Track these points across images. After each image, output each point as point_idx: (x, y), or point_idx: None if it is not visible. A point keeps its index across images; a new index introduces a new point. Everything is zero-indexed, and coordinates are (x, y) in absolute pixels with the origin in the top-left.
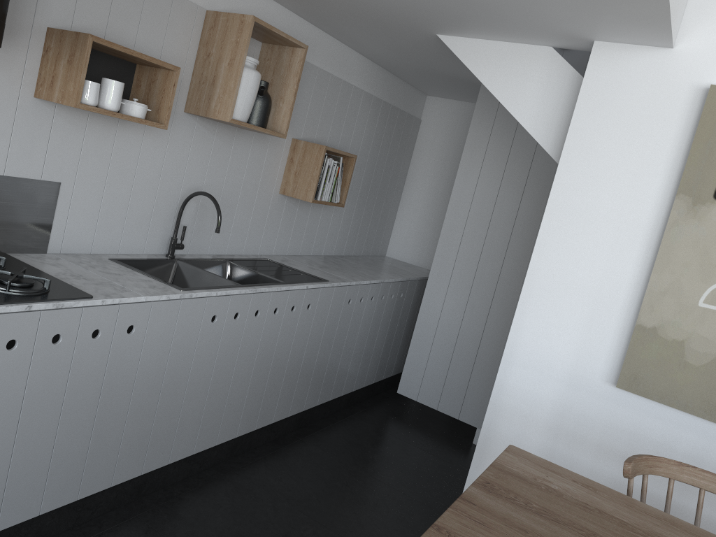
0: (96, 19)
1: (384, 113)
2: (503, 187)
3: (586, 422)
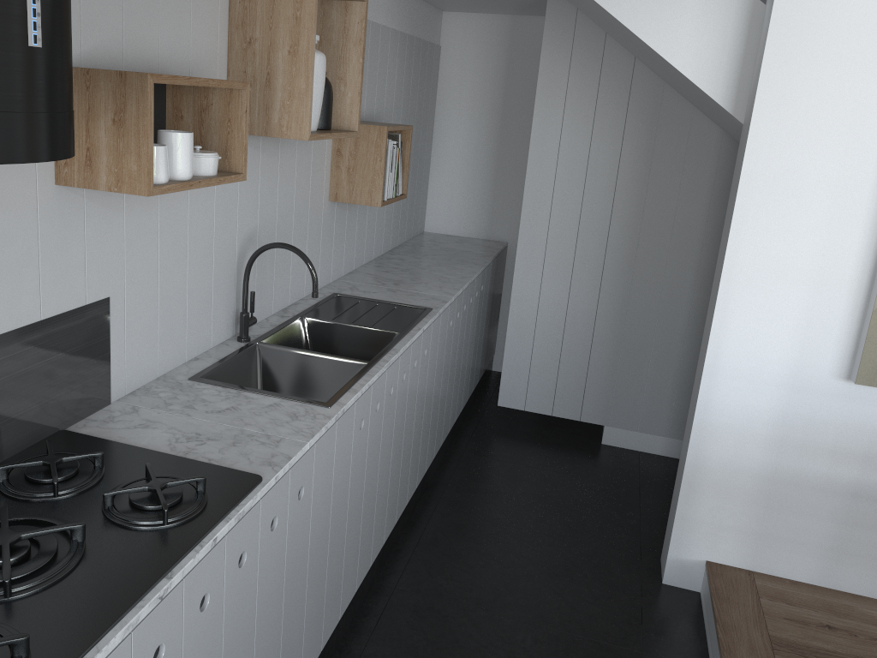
0: (108, 30)
1: (410, 51)
2: (597, 132)
3: (817, 427)
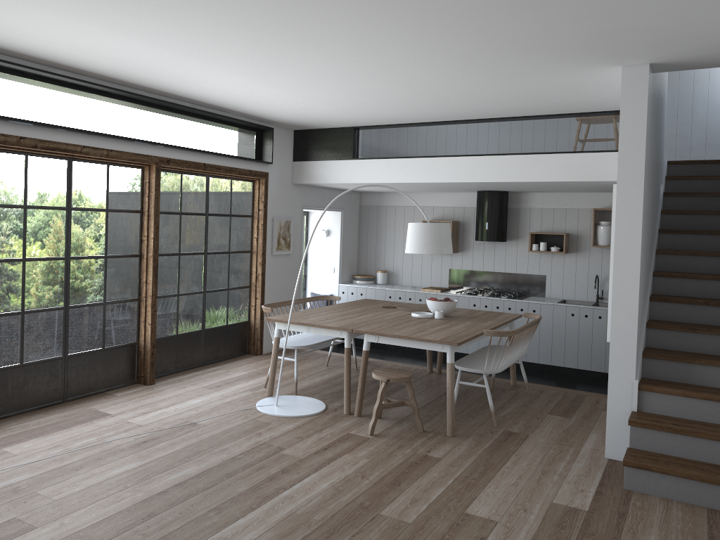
0: (548, 225)
1: None
2: None
3: None
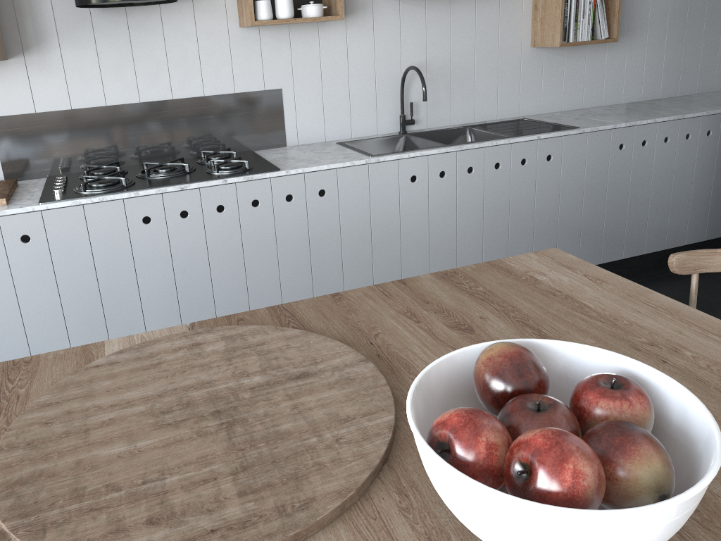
0: None
1: None
2: None
3: None
